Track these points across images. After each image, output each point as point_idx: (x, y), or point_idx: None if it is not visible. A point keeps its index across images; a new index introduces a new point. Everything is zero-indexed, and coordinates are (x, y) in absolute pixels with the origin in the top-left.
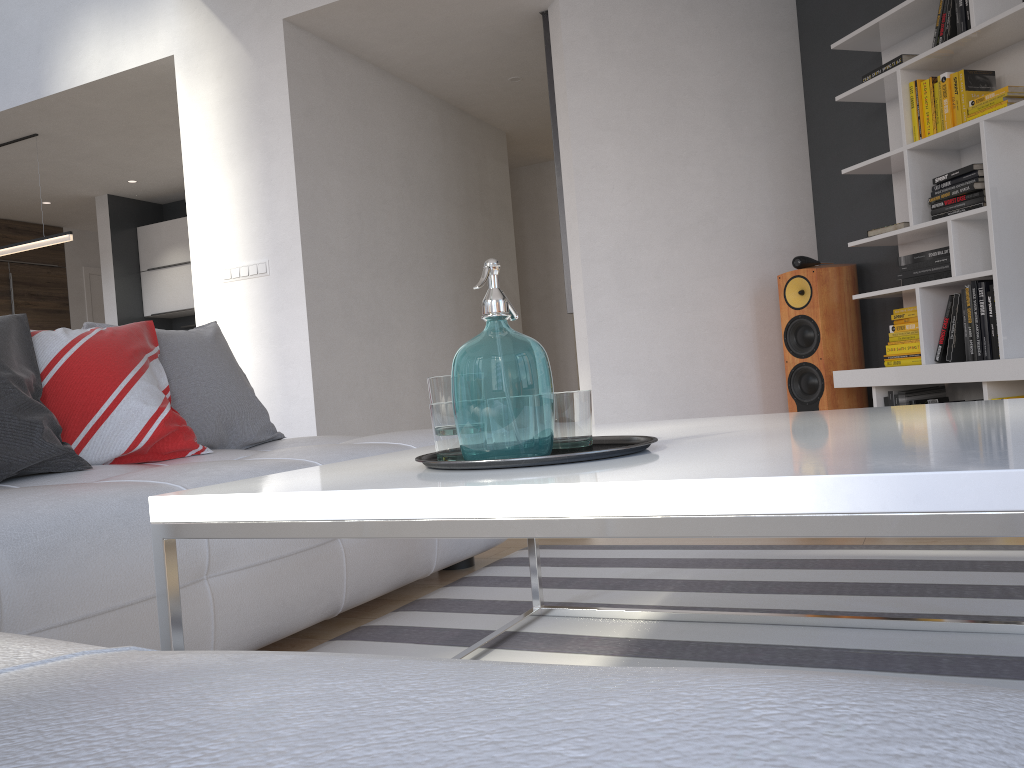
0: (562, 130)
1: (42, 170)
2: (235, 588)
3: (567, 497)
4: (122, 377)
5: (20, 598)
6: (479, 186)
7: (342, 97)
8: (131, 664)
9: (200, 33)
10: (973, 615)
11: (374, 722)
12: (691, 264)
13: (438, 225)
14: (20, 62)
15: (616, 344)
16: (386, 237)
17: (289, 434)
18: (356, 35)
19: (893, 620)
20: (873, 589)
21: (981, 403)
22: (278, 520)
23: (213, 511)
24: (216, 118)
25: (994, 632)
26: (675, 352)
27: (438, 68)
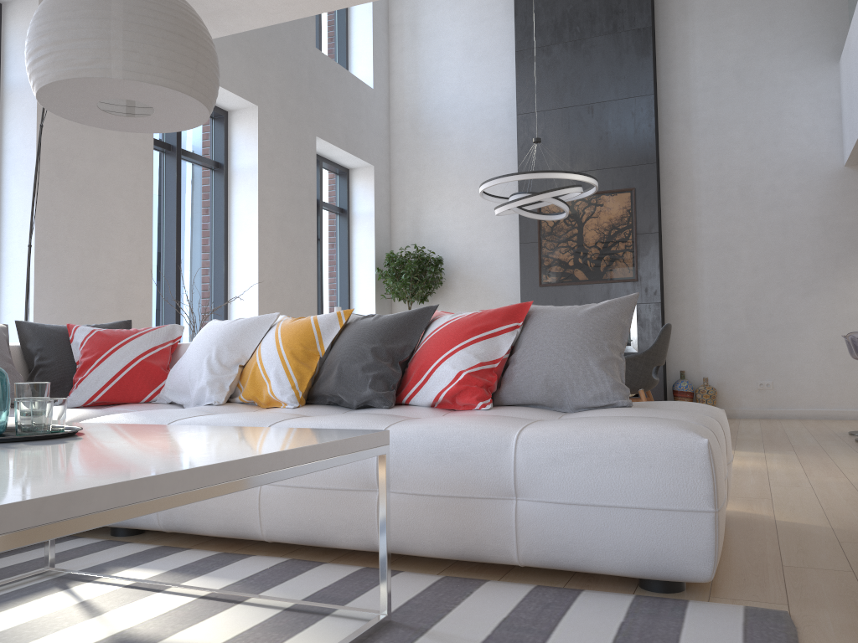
0: None
1: None
2: (275, 496)
3: None
4: (449, 348)
5: None
6: None
7: None
8: None
9: None
10: None
11: None
12: None
13: None
14: None
15: None
16: None
17: None
18: None
19: None
20: None
21: None
22: None
23: None
24: None
25: None
26: None
27: None
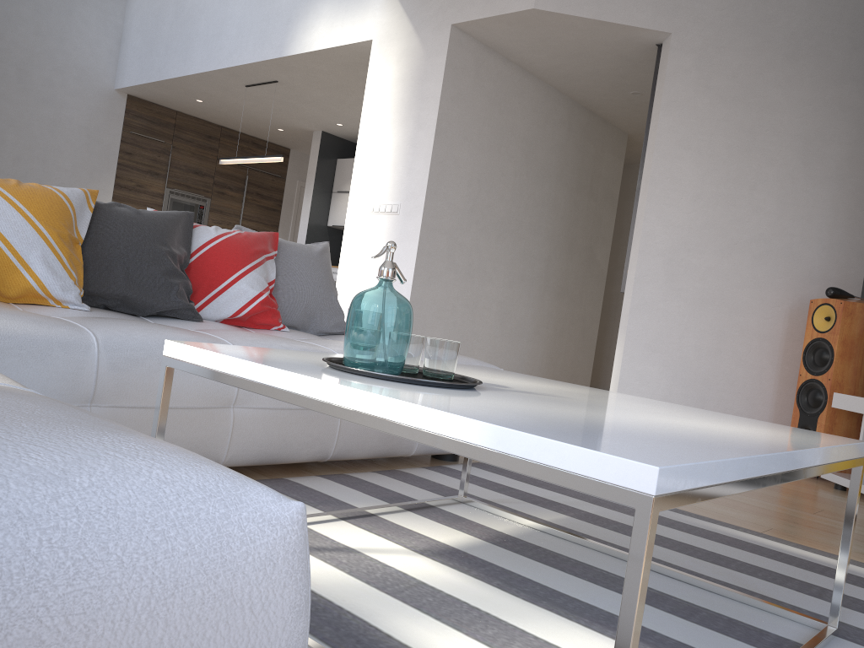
0: (650, 143)
1: (279, 106)
2: (251, 419)
3: (344, 394)
4: (241, 267)
5: (108, 384)
6: (592, 174)
7: (486, 89)
8: (2, 388)
9: (393, 26)
10: (770, 597)
11: (3, 409)
12: (736, 274)
13: (546, 200)
14: (274, 29)
15: (652, 326)
16: (498, 202)
17: None
18: (506, 43)
19: (697, 579)
20: (719, 560)
21: (790, 429)
22: (217, 370)
23: (190, 356)
24: (389, 91)
25: (768, 611)
26: (703, 344)
27: (571, 76)
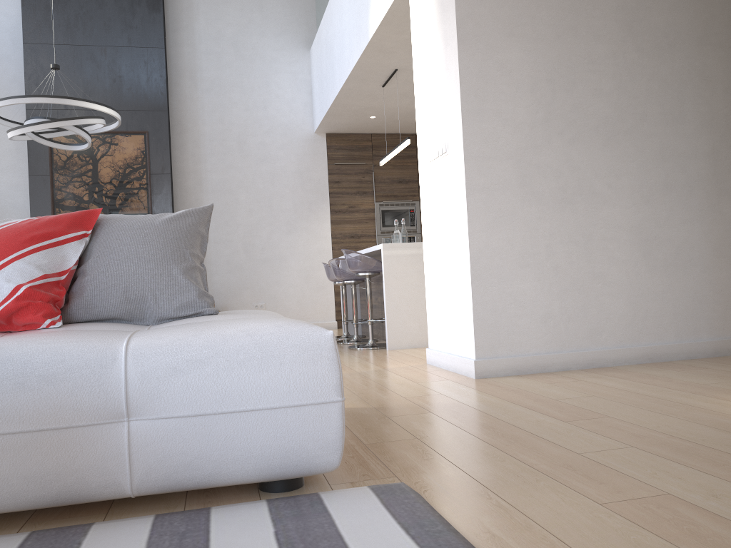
0: None
1: None
2: None
3: None
4: (1, 259)
5: None
6: None
7: None
8: None
9: None
10: None
11: None
12: None
13: (685, 75)
14: (362, 19)
15: None
16: (592, 99)
17: (459, 300)
18: None
19: None
20: None
21: None
22: None
23: None
24: (424, 21)
25: None
26: None
27: None
